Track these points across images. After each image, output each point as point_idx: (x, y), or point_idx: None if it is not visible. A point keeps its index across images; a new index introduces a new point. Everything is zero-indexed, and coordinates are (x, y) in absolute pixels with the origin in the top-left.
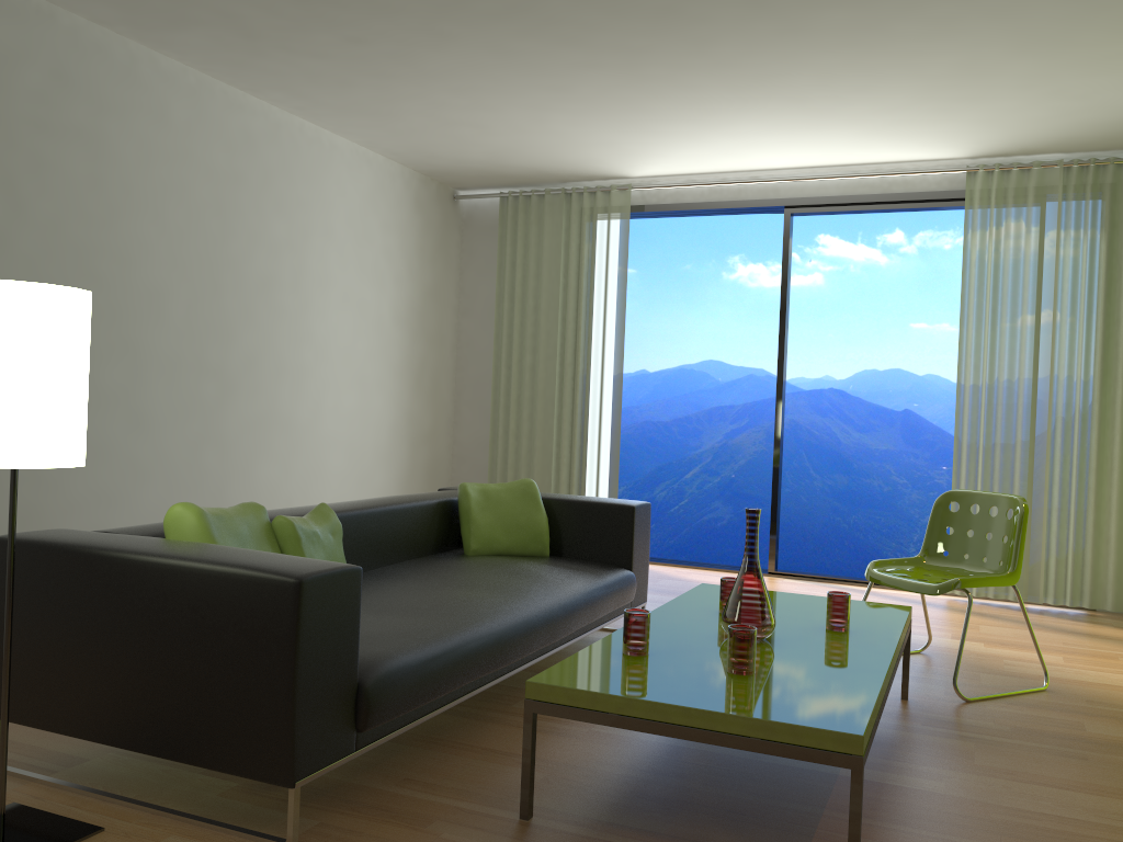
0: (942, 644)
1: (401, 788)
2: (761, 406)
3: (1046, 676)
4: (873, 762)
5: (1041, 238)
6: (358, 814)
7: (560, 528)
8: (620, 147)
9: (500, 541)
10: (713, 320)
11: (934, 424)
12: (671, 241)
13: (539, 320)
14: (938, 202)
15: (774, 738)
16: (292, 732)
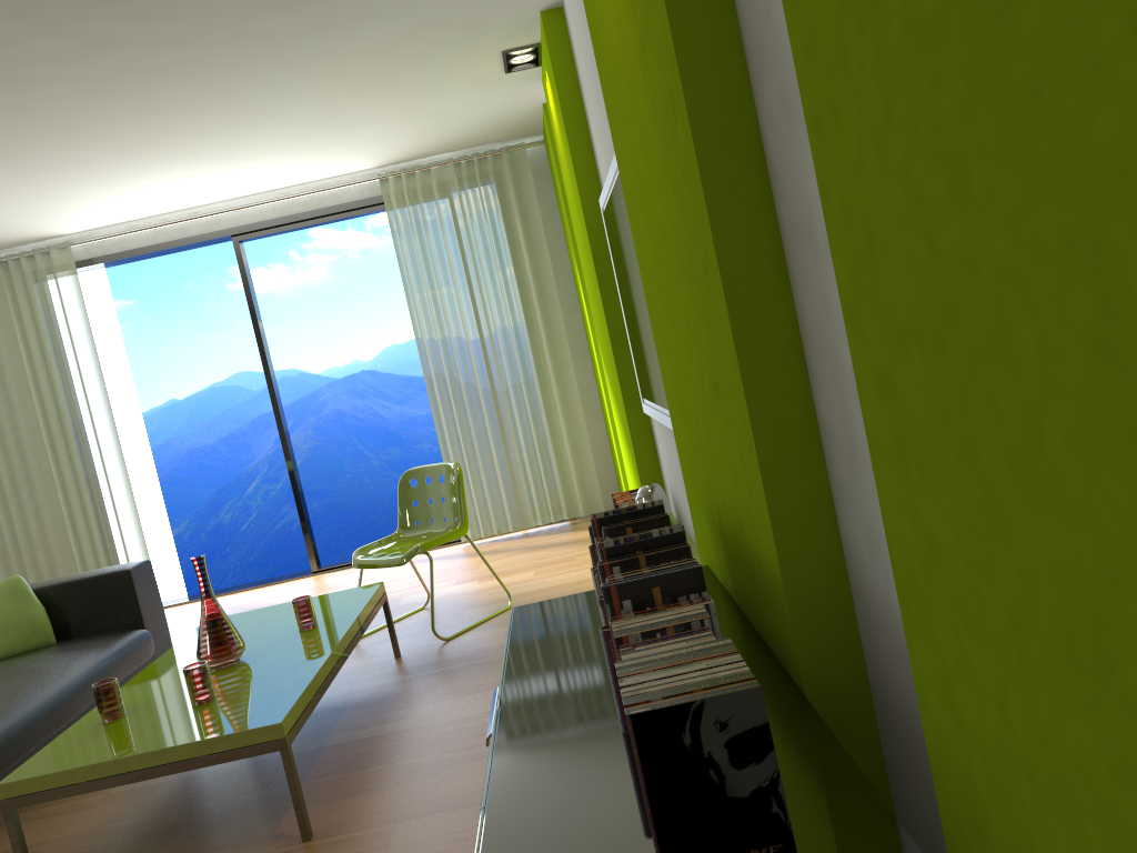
0: (445, 593)
1: None
2: (302, 404)
3: (510, 596)
4: (356, 724)
5: (453, 226)
6: None
7: (63, 612)
8: (37, 213)
9: None
10: (231, 333)
11: None
12: (164, 264)
13: (11, 397)
14: (365, 208)
15: (217, 750)
16: None
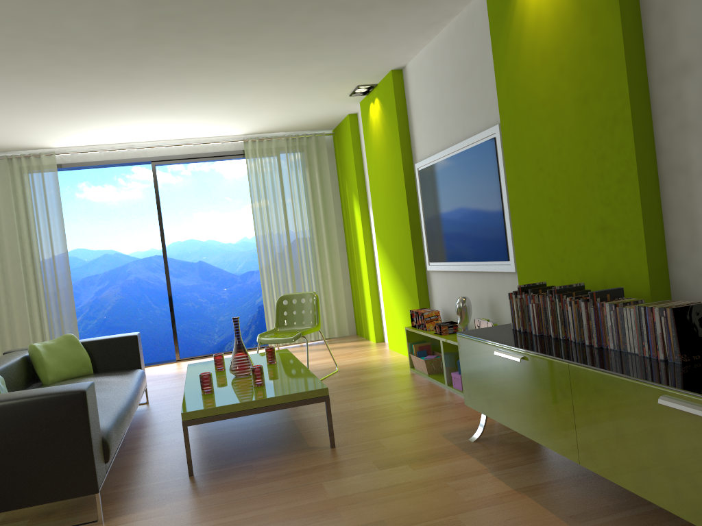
0: None
1: (119, 489)
2: (115, 272)
3: (336, 365)
4: (301, 412)
5: (281, 172)
6: (113, 503)
7: (94, 357)
8: (56, 133)
9: (65, 371)
10: (75, 224)
11: (216, 266)
12: None
13: (2, 240)
14: (231, 156)
15: (296, 399)
16: (94, 465)
